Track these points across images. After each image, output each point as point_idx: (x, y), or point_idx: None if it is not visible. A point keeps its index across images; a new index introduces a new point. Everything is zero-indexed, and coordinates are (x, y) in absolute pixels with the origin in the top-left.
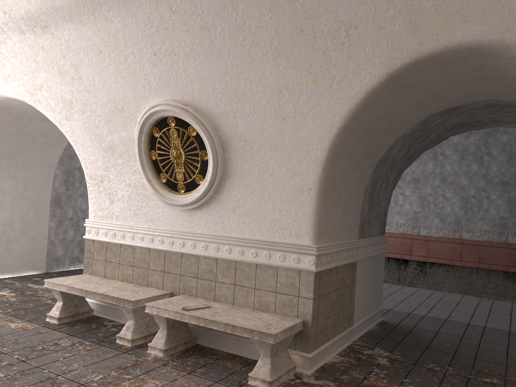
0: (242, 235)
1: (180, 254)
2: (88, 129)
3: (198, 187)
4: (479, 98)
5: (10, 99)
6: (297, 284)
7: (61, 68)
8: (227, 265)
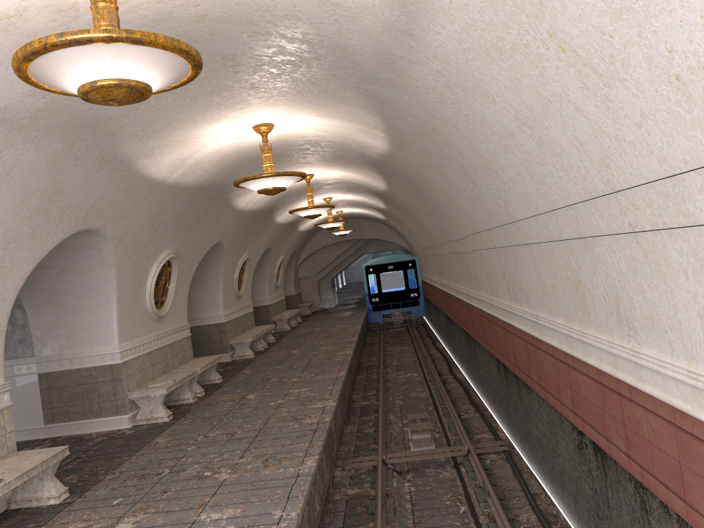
0: None
1: None
2: None
3: None
4: None
5: None
6: (2, 424)
7: None
8: None
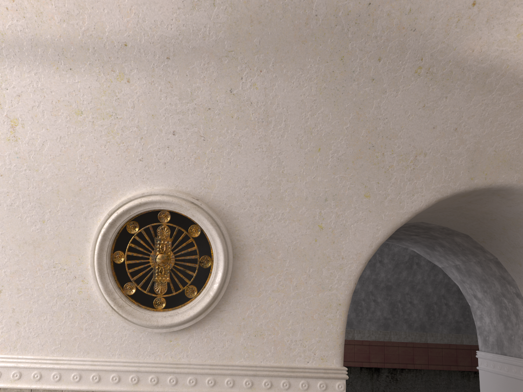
0: (249, 361)
1: None
2: None
3: (189, 301)
4: (420, 220)
5: None
6: None
7: None
8: None
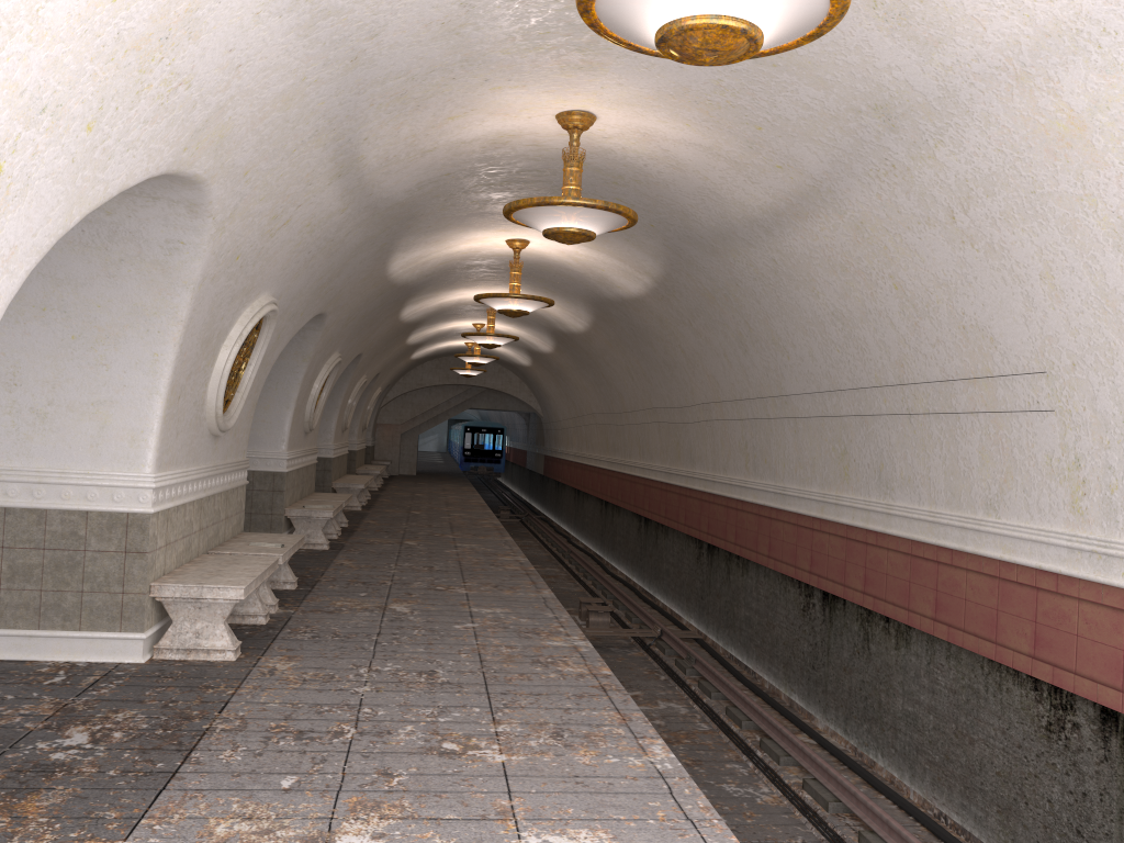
0: (230, 458)
1: (208, 498)
2: (213, 305)
3: (229, 404)
4: None
5: (169, 178)
6: (242, 500)
7: (282, 213)
8: (224, 497)
